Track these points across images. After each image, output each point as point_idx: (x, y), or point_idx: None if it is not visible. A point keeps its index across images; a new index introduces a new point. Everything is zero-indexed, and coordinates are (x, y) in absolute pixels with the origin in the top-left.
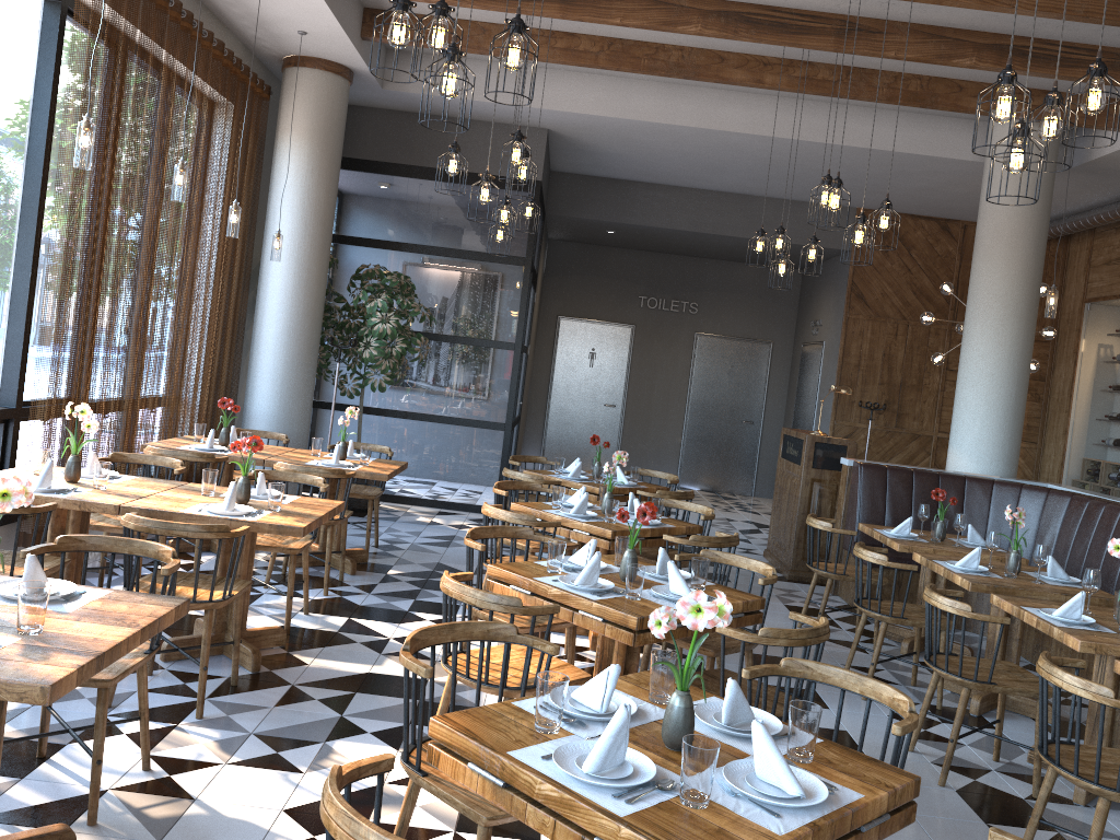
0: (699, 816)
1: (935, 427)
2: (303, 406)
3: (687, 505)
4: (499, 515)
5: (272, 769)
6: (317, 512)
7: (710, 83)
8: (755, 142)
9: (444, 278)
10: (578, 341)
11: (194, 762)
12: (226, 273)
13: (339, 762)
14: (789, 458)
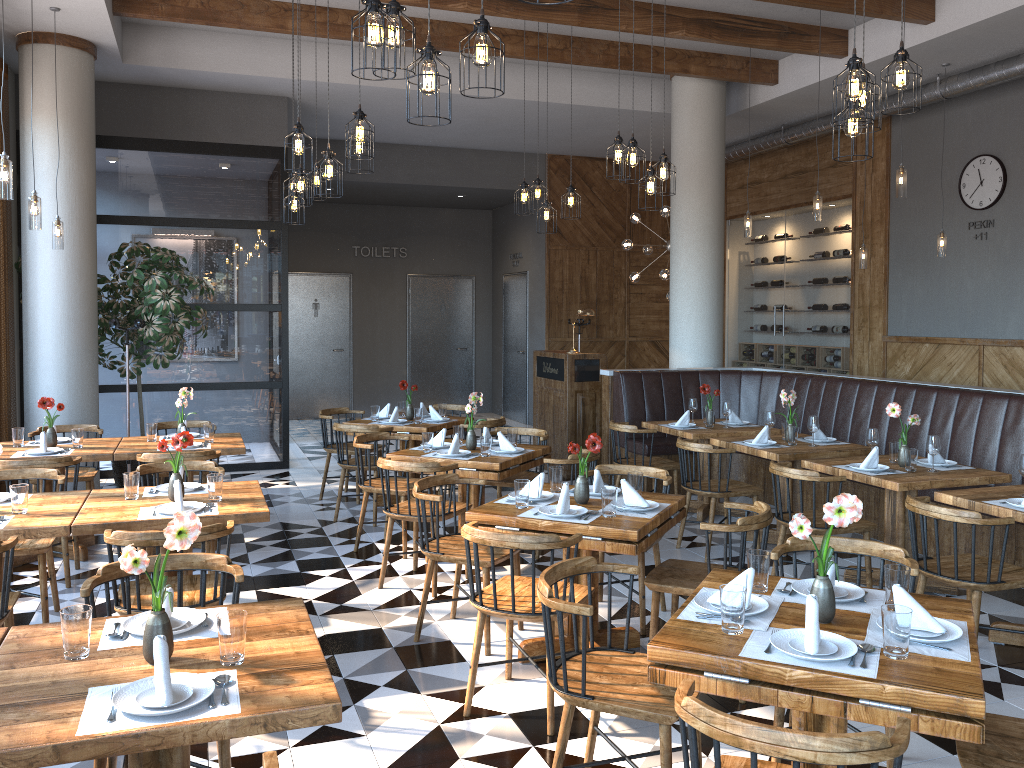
0: (912, 663)
1: (626, 333)
2: (92, 393)
3: (518, 430)
4: (404, 467)
5: (335, 740)
6: (255, 495)
7: (444, 51)
8: (482, 103)
9: (202, 248)
10: (300, 294)
11: (261, 755)
12: None
13: (385, 718)
14: (547, 376)
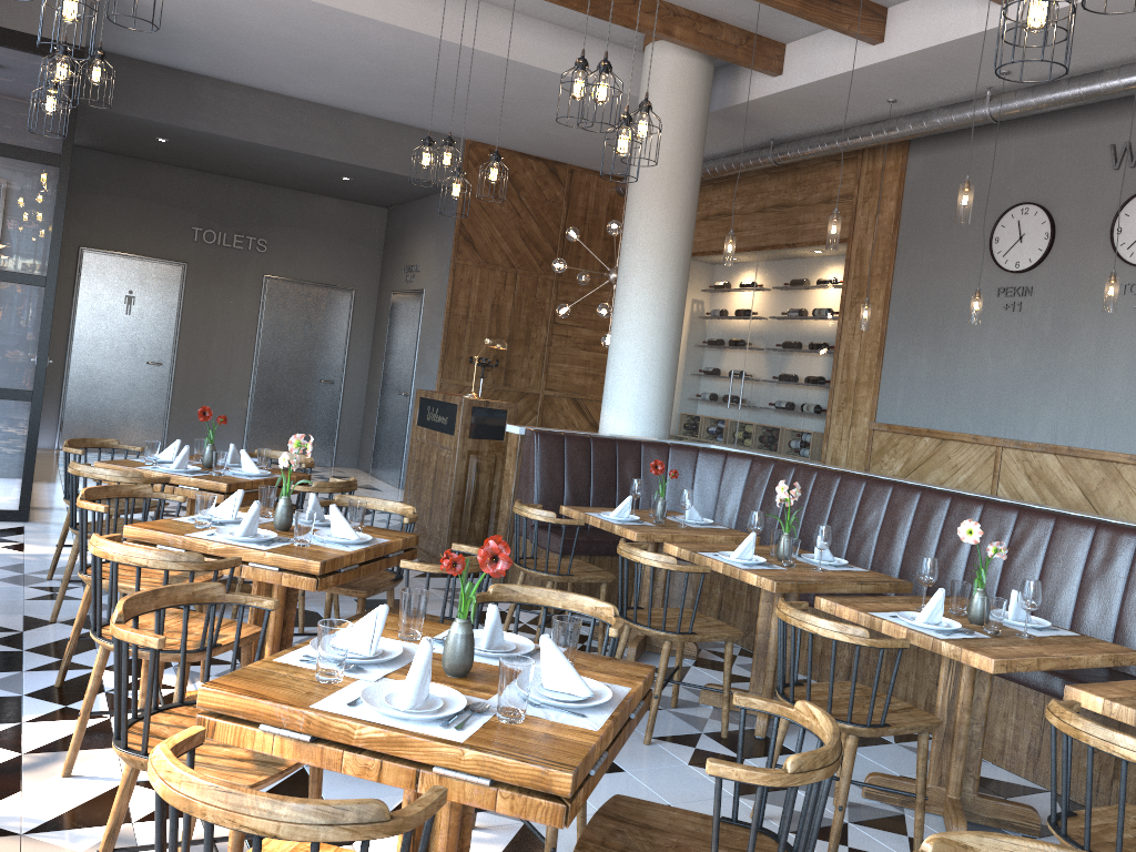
0: None
1: (542, 384)
2: None
3: (371, 503)
4: (132, 558)
5: None
6: None
7: None
8: (385, 36)
9: None
10: (109, 281)
11: None
12: None
13: None
14: (432, 427)
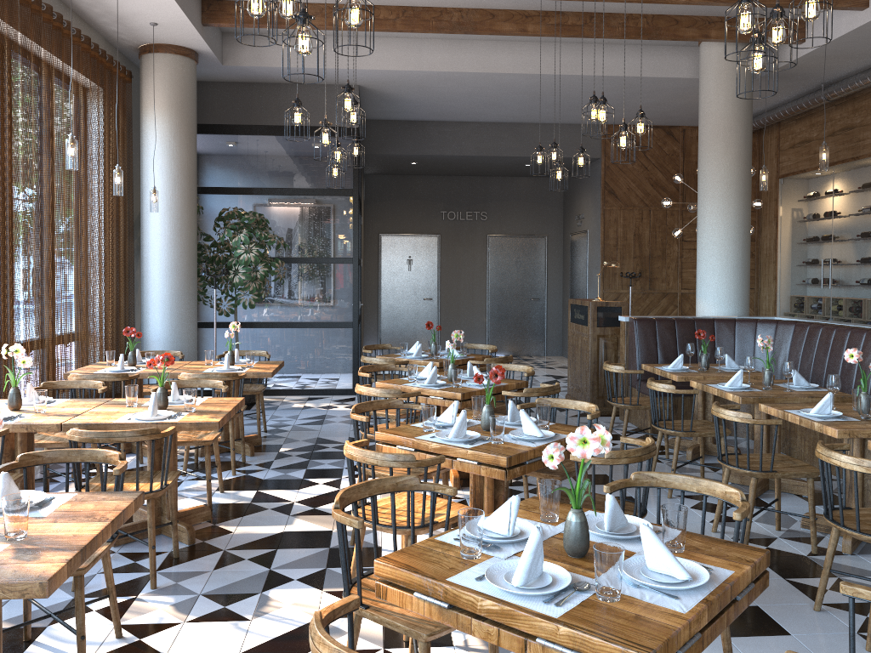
0: (616, 608)
1: (679, 285)
2: (190, 327)
3: (511, 367)
4: (371, 392)
5: (224, 621)
6: (225, 408)
7: (483, 36)
8: (522, 80)
9: (290, 212)
10: (397, 252)
11: (157, 625)
12: (114, 227)
13: (277, 607)
14: (577, 322)
